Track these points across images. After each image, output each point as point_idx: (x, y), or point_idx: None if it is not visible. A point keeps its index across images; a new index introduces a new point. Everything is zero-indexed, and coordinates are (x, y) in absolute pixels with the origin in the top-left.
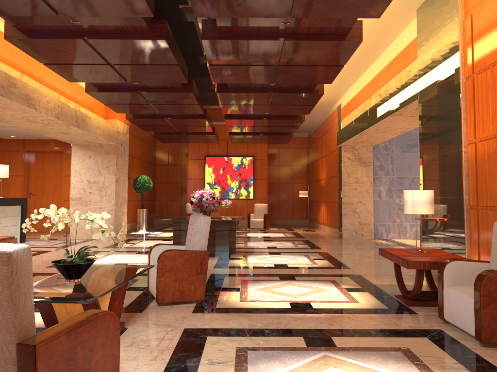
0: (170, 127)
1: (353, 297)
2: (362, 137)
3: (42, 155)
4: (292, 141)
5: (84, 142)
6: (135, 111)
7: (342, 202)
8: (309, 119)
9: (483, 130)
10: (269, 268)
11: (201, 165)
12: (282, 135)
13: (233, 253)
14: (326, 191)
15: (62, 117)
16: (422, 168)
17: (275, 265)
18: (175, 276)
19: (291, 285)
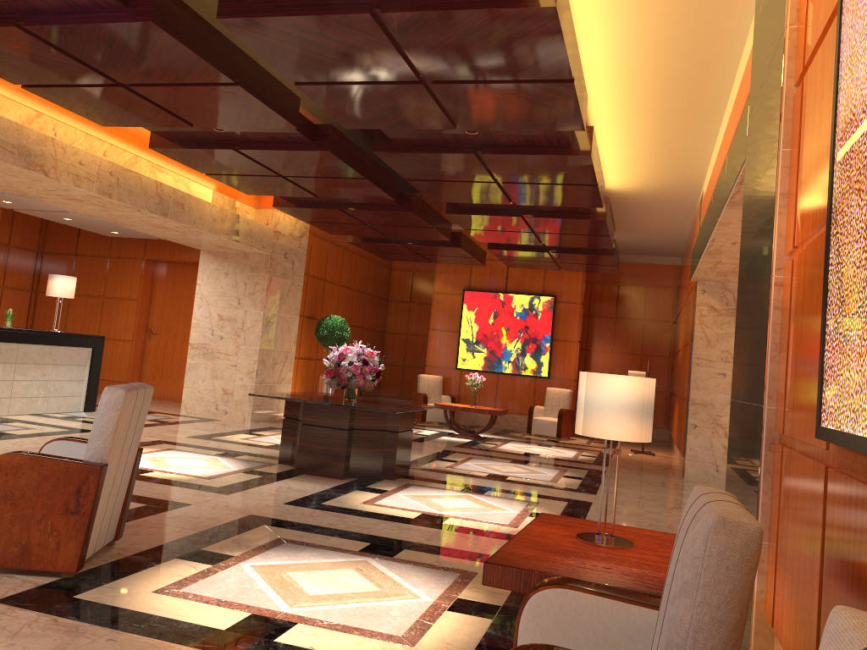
0: (366, 228)
1: (431, 627)
2: (722, 261)
3: (174, 269)
4: (647, 271)
5: (212, 246)
6: (272, 191)
7: (690, 400)
8: (666, 228)
9: (802, 220)
10: (394, 520)
11: (455, 305)
12: (591, 254)
13: (390, 477)
14: (680, 374)
15: (121, 194)
16: (736, 327)
17: (422, 515)
18: (15, 511)
19: (352, 569)
